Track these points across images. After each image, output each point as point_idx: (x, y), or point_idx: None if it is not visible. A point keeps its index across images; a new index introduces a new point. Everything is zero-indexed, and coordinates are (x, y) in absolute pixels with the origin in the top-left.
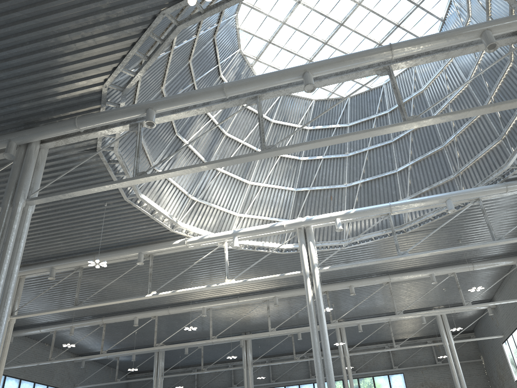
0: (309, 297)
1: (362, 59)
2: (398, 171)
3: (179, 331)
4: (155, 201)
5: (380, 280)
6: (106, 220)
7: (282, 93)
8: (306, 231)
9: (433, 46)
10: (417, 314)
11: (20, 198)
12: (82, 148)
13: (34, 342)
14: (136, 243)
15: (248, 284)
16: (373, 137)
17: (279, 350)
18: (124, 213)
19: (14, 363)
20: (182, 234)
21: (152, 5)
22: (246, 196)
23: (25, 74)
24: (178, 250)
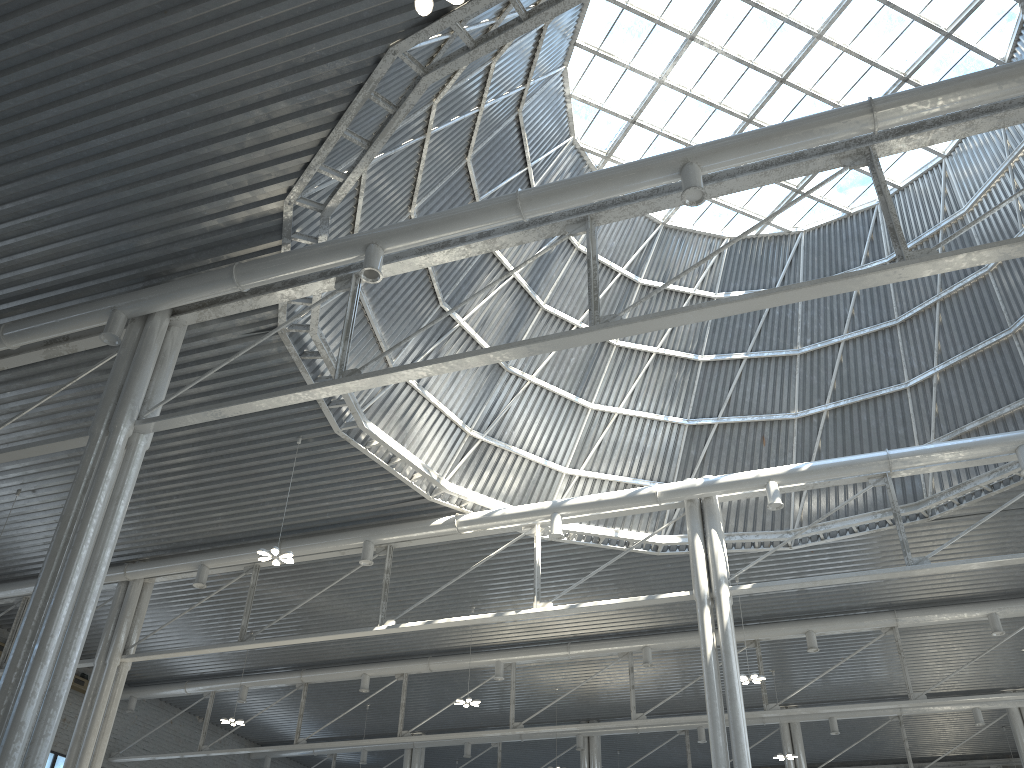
0: (708, 647)
1: (808, 134)
2: (909, 386)
3: (454, 709)
4: (396, 437)
5: (875, 621)
6: (301, 472)
7: (639, 211)
8: (705, 506)
9: (967, 101)
10: (964, 704)
11: (123, 419)
12: (251, 326)
13: (175, 713)
14: (360, 521)
15: (590, 618)
16: (856, 314)
17: (661, 764)
18: (336, 459)
19: (136, 751)
20: (449, 506)
21: (372, 37)
22: (583, 434)
23: (141, 181)
24: (442, 539)
